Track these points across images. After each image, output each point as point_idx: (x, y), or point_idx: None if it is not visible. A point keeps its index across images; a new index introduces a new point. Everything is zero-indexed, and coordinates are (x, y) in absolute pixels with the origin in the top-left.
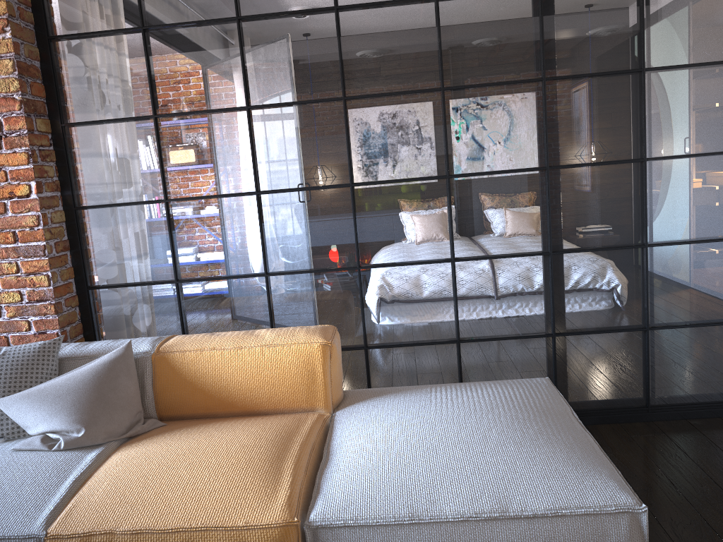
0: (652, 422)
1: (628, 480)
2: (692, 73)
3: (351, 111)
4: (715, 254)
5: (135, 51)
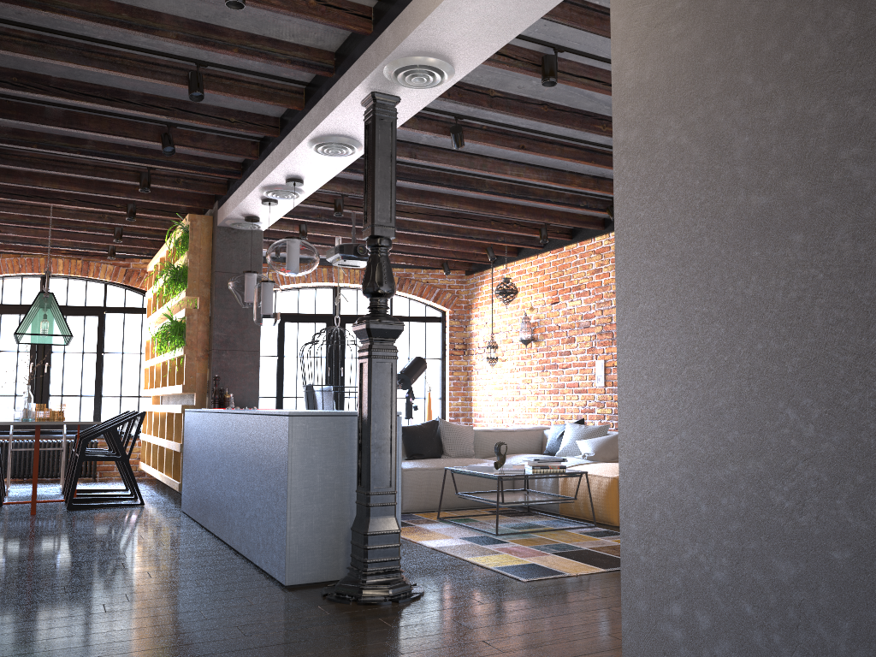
0: None
1: None
2: None
3: None
4: None
5: None
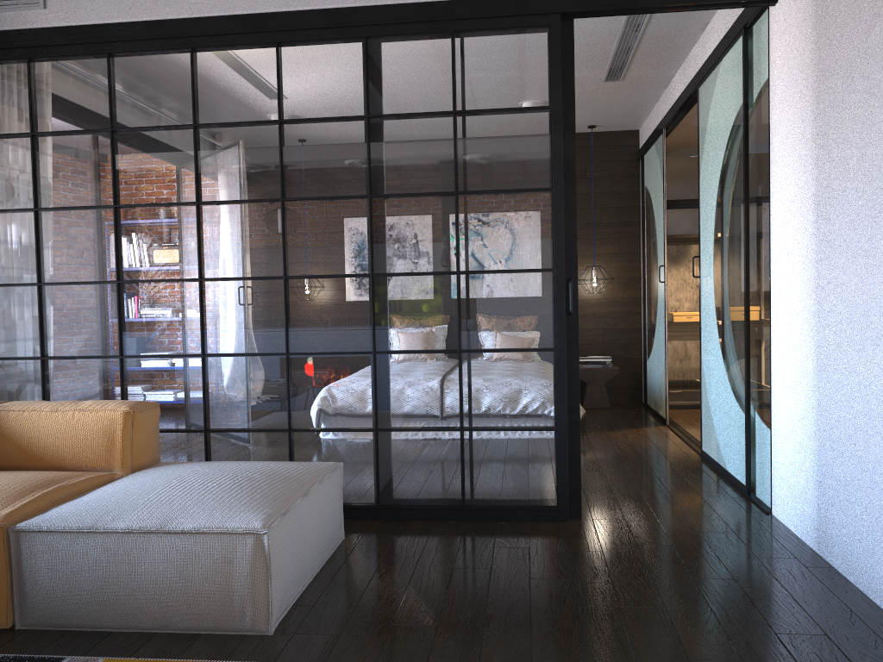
0: (465, 521)
1: (385, 556)
2: (499, 197)
3: (204, 215)
4: (523, 363)
5: (24, 153)
